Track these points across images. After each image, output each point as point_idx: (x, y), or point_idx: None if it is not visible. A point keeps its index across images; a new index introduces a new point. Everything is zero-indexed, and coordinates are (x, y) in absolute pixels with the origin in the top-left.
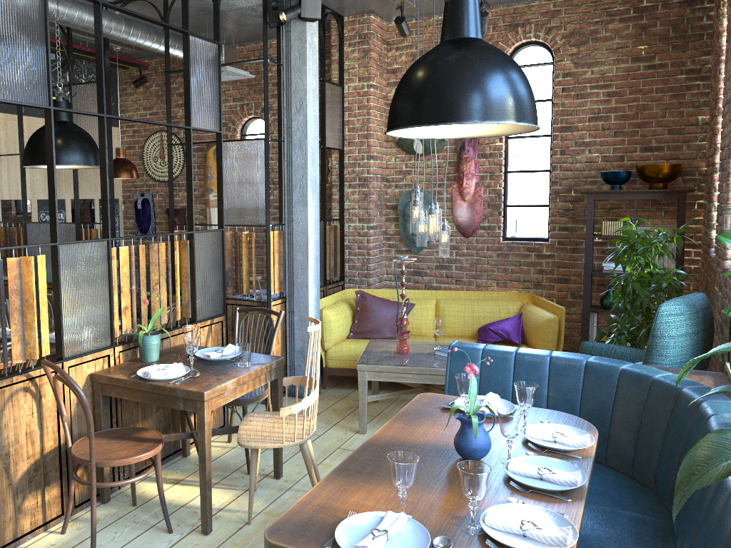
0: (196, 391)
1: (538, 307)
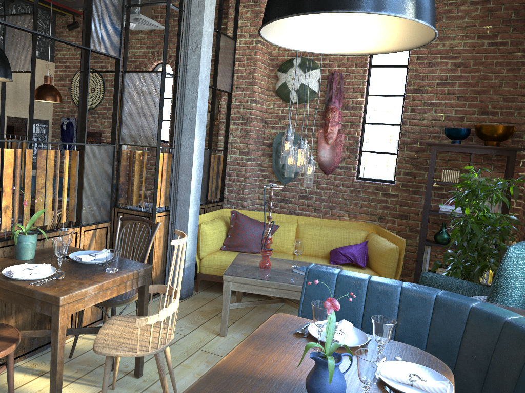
0: (53, 295)
1: (382, 237)
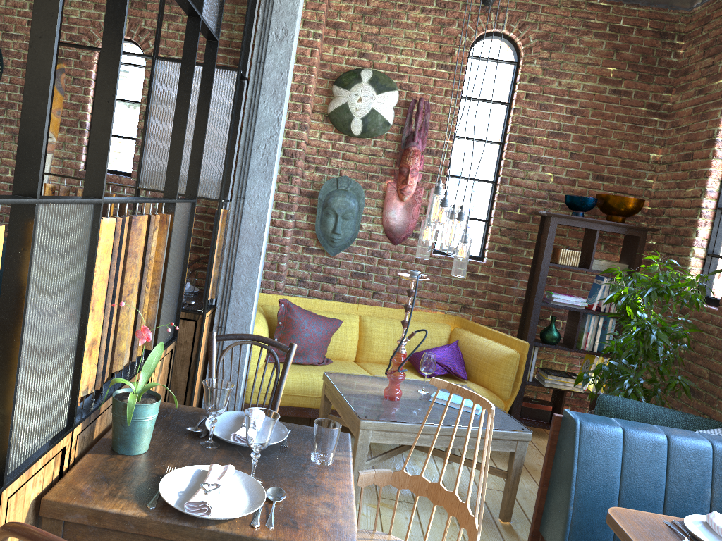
0: None
1: (482, 337)
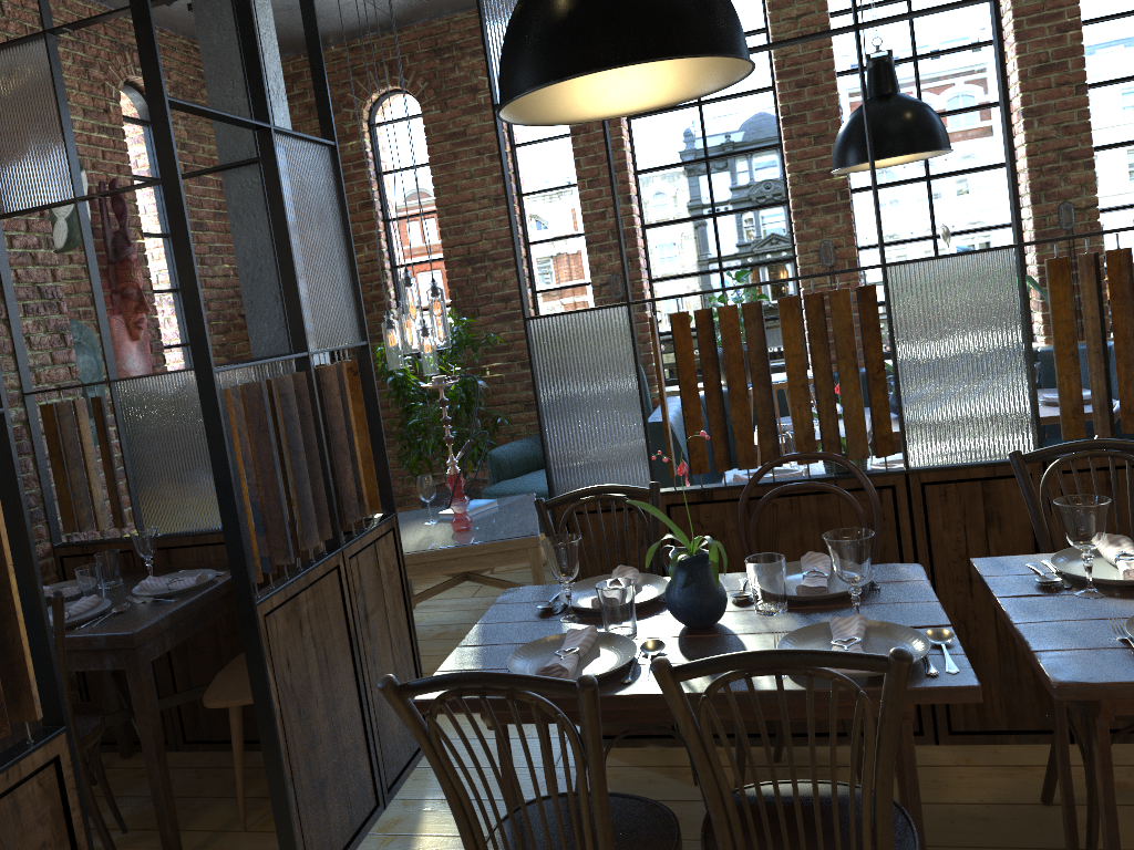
0: None
1: None
